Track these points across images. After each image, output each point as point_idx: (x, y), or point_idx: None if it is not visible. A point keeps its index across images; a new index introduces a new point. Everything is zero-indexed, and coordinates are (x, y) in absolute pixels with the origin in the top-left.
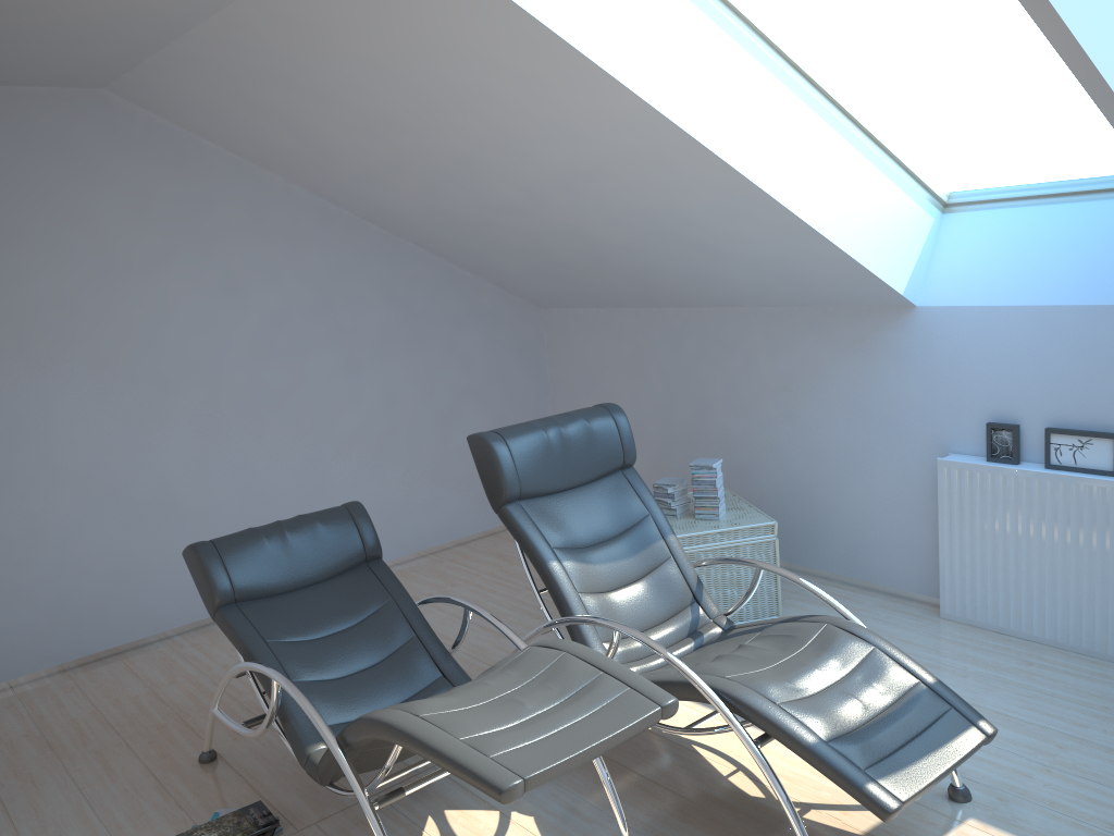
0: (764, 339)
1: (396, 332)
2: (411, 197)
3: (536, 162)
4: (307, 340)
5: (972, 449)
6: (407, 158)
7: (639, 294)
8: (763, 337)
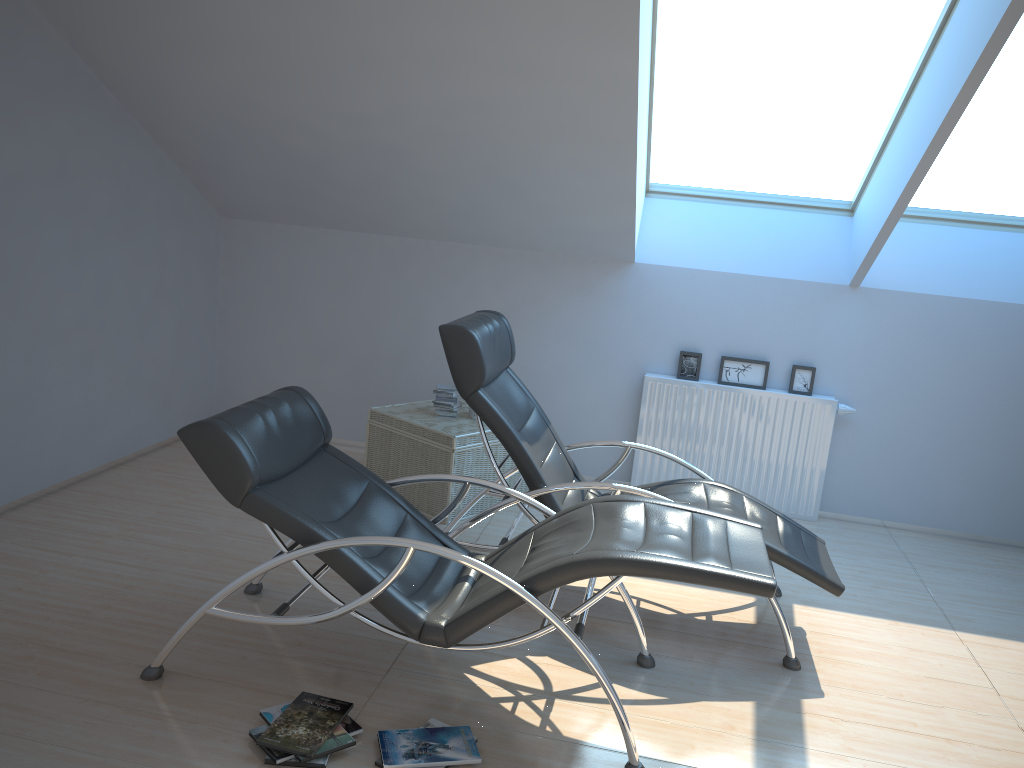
0: (492, 273)
1: (116, 217)
2: (226, 78)
3: (450, 84)
4: (42, 209)
5: (662, 369)
6: (291, 41)
7: (376, 219)
8: (491, 272)
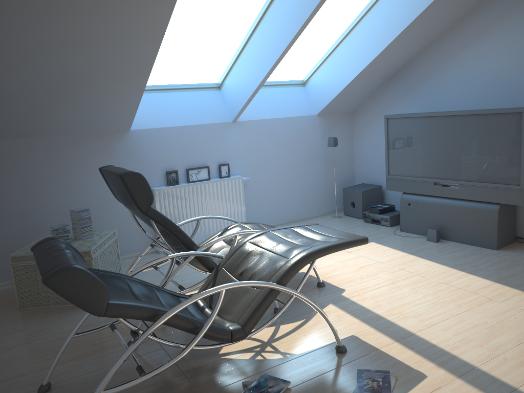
0: (45, 153)
1: None
2: None
3: (50, 28)
4: None
5: (159, 184)
6: None
7: None
8: (44, 153)
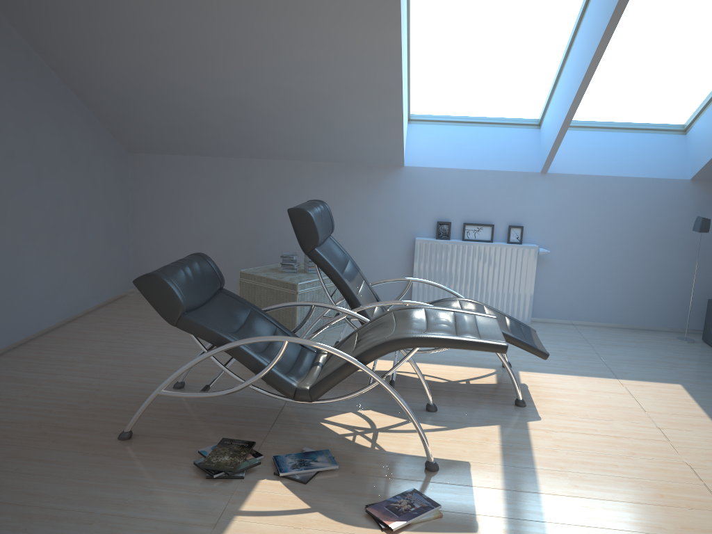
0: (312, 179)
1: (62, 155)
2: (133, 59)
3: (282, 56)
4: (16, 151)
5: (426, 234)
6: (177, 32)
7: (233, 147)
8: (311, 178)
